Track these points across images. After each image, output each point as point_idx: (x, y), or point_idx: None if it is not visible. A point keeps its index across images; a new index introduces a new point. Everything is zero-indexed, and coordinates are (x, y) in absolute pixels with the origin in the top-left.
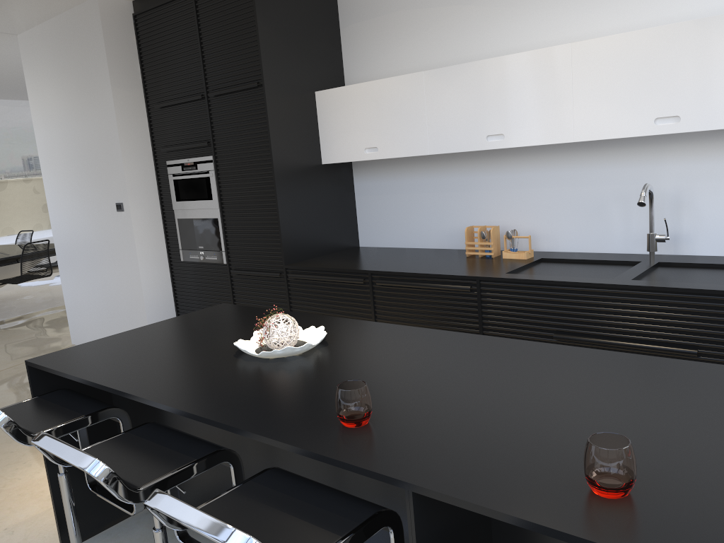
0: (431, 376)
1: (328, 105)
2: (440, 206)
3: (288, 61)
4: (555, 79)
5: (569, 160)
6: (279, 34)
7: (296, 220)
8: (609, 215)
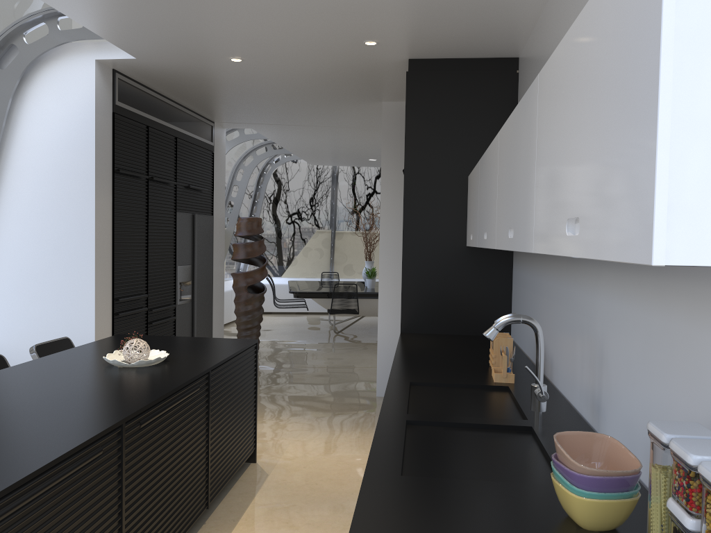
0: (60, 393)
1: (468, 190)
2: (529, 307)
3: (437, 149)
4: (495, 173)
5: (566, 273)
6: (430, 126)
7: (422, 294)
8: (576, 355)
